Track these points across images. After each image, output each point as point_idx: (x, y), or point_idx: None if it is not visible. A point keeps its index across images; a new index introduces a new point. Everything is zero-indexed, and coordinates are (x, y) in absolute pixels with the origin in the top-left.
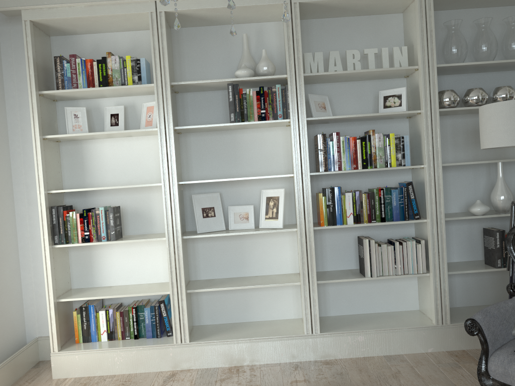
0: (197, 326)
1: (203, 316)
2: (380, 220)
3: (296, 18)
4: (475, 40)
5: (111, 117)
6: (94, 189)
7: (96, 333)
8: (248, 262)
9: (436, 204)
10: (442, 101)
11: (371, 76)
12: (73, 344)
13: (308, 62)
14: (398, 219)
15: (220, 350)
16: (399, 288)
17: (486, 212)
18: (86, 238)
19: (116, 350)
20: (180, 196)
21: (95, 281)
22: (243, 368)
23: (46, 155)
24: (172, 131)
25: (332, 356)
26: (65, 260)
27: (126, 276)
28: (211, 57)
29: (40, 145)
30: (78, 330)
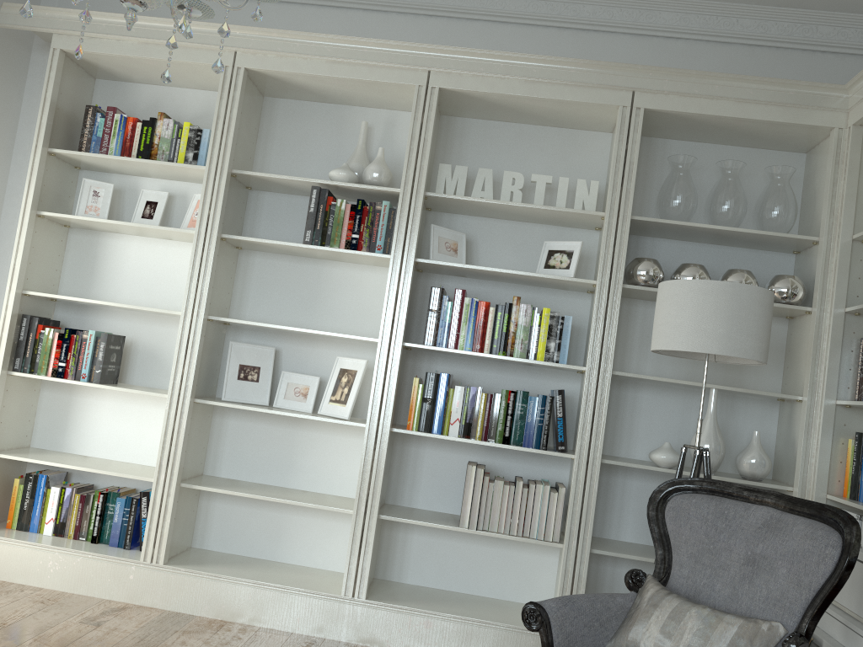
0: (197, 549)
1: (210, 536)
2: (502, 440)
3: (432, 109)
4: (712, 192)
5: (147, 205)
6: (87, 302)
7: (38, 520)
8: (297, 466)
9: (592, 432)
10: (634, 273)
11: (539, 217)
12: (1, 528)
13: (443, 177)
14: (530, 445)
15: (206, 589)
16: (526, 563)
17: (673, 465)
18: (59, 371)
19: (54, 550)
20: (213, 340)
21: (67, 444)
22: (232, 625)
23: (37, 240)
24: (215, 239)
25: (376, 642)
26: (29, 401)
27: (112, 445)
28: (312, 146)
29: (29, 222)
30: (15, 509)
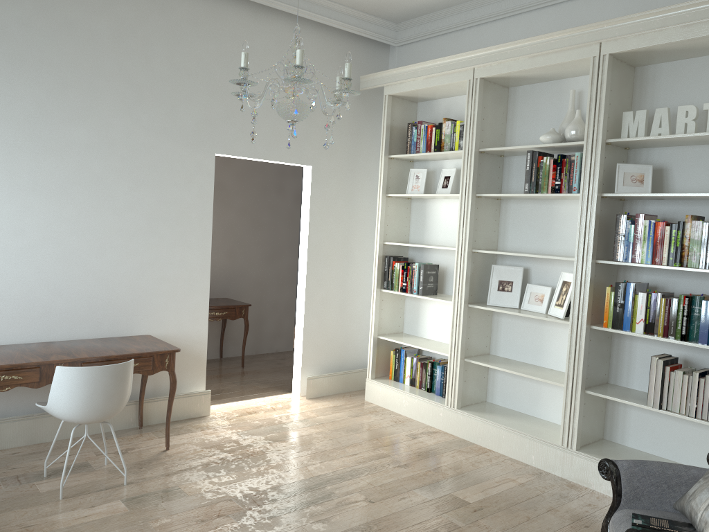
0: (488, 403)
1: (496, 395)
2: (680, 337)
3: (604, 73)
4: None
5: (444, 179)
6: (412, 246)
7: (402, 376)
8: (545, 351)
9: None
10: None
11: None
12: (387, 378)
13: (626, 123)
14: (705, 342)
15: (479, 427)
16: None
17: None
18: (403, 288)
19: (404, 393)
20: (483, 264)
21: (419, 331)
22: (492, 453)
23: (389, 211)
24: (470, 199)
25: (583, 483)
26: (398, 305)
27: (441, 333)
28: (541, 116)
29: (381, 202)
30: (392, 368)
